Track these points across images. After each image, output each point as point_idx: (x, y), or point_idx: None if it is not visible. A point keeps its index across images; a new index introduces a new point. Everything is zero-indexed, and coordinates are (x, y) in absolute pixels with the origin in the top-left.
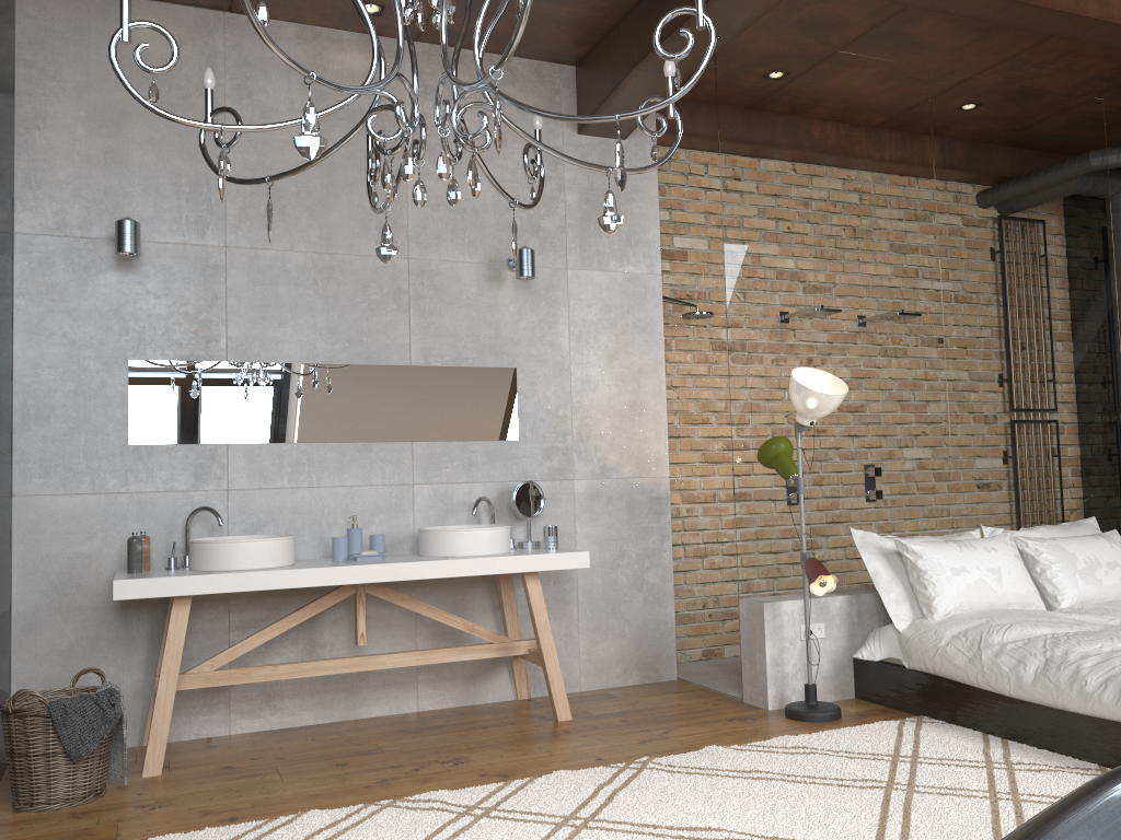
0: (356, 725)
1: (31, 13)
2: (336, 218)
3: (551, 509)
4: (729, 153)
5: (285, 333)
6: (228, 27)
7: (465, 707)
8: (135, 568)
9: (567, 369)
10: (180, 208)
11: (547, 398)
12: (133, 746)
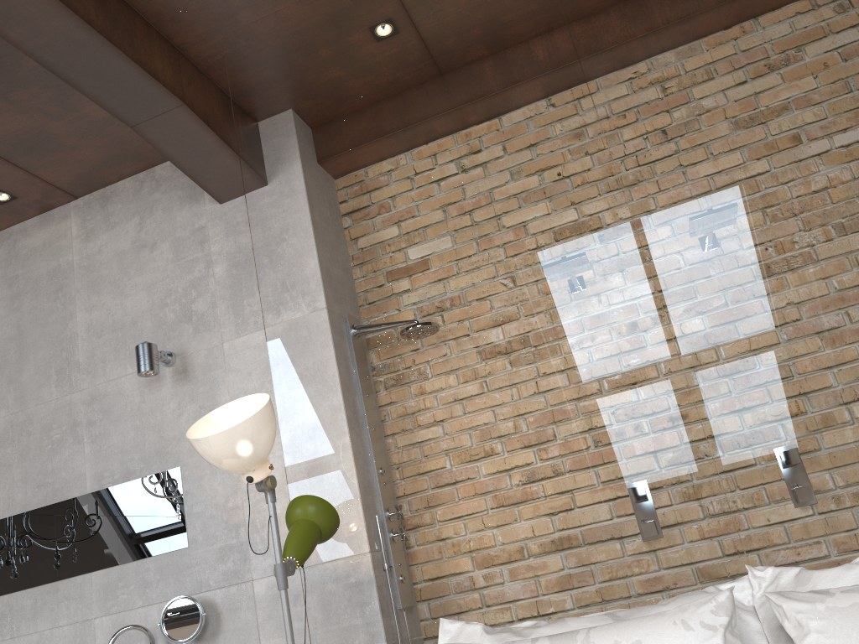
0: None
1: None
2: (26, 377)
3: (230, 621)
4: (251, 154)
5: None
6: None
7: None
8: None
9: None
10: None
11: (216, 490)
12: None
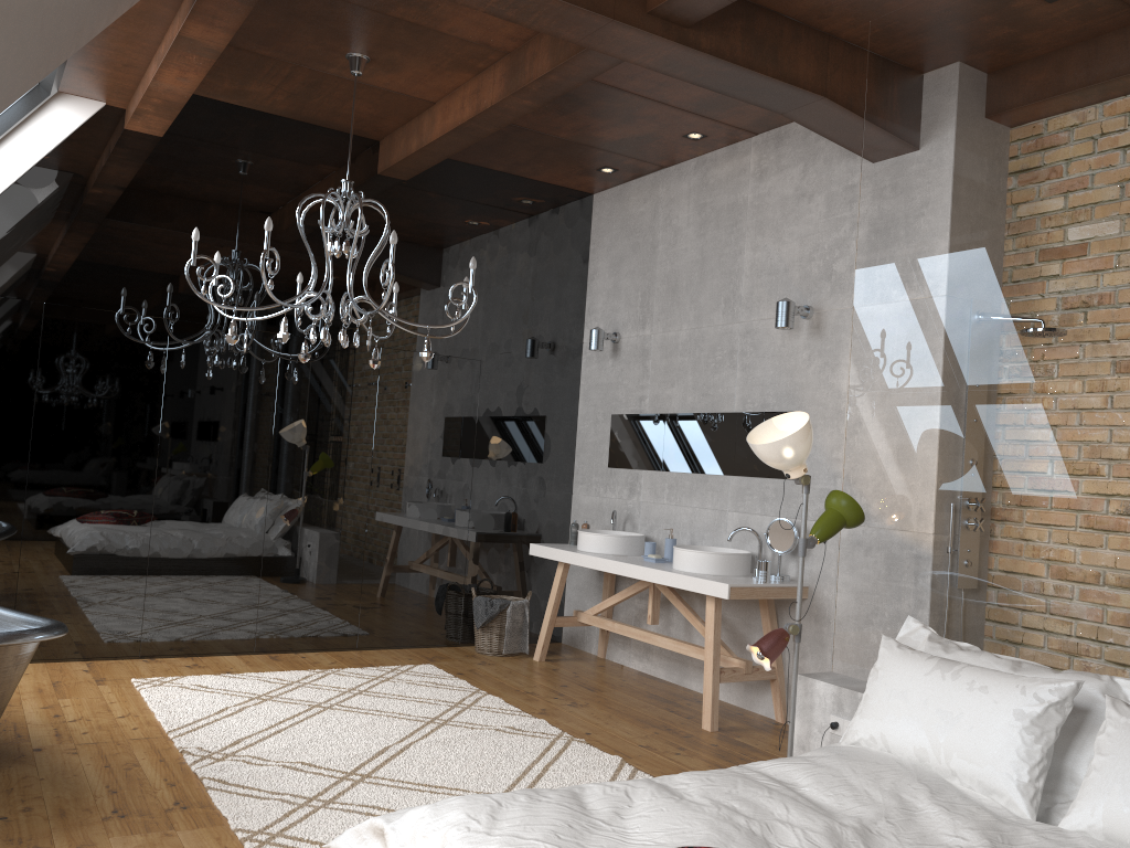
0: (665, 687)
1: (596, 211)
2: (703, 299)
3: (818, 549)
4: (871, 160)
5: (672, 391)
6: (664, 179)
7: (738, 708)
8: (570, 541)
9: (843, 410)
10: (636, 312)
11: (824, 440)
12: (596, 655)
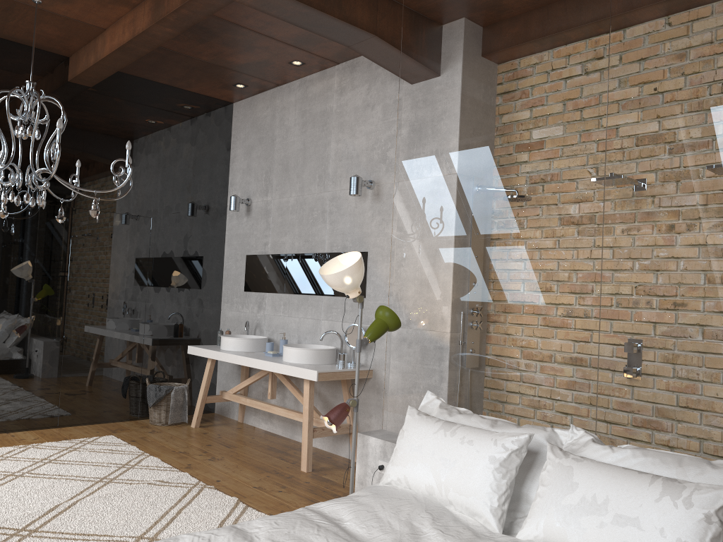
0: (281, 441)
1: (235, 115)
2: (305, 176)
3: (379, 344)
4: (405, 79)
5: (286, 238)
6: (279, 93)
7: (329, 453)
8: (217, 343)
9: None
10: (262, 184)
11: (382, 271)
12: (237, 420)
